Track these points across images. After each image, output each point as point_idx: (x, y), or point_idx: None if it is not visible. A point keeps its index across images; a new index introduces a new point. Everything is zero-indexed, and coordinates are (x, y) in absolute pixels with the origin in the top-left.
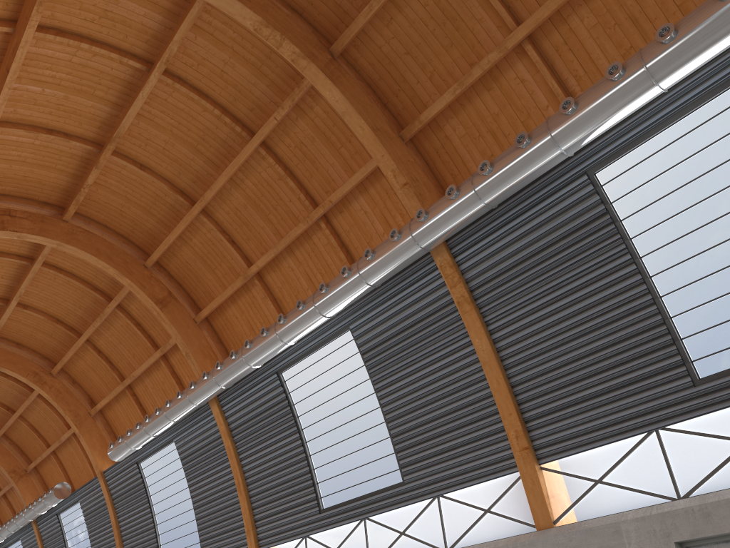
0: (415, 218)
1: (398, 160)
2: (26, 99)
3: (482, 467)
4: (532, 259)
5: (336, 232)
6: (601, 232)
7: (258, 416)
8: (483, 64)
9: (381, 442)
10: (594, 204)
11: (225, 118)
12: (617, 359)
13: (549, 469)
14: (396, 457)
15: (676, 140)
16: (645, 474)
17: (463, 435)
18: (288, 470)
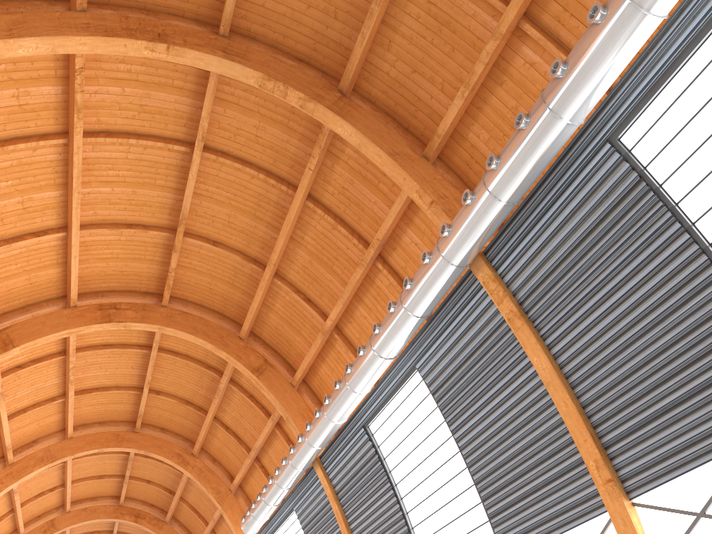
0: (440, 234)
1: (422, 180)
2: (101, 200)
3: (570, 509)
4: (574, 253)
5: (394, 270)
6: (640, 204)
7: (356, 475)
8: (483, 58)
9: (468, 491)
10: (625, 173)
11: (270, 180)
12: (692, 353)
13: (641, 504)
14: (484, 507)
15: (701, 73)
16: None
17: (543, 473)
18: (390, 531)
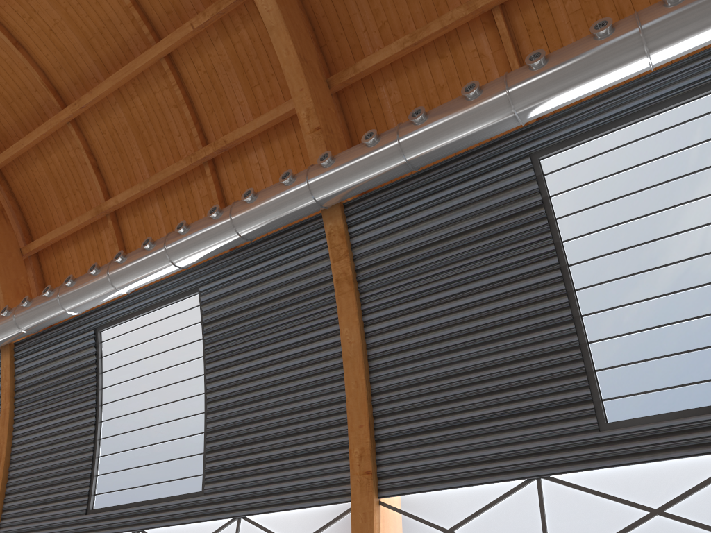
0: (318, 161)
1: (318, 102)
2: None
3: (307, 488)
4: (440, 245)
5: (220, 184)
6: (530, 226)
7: (54, 379)
8: (445, 19)
9: (192, 437)
10: (531, 193)
11: (134, 11)
12: (511, 381)
13: (389, 505)
14: (203, 459)
15: (644, 138)
16: (511, 532)
17: (294, 444)
18: (66, 452)
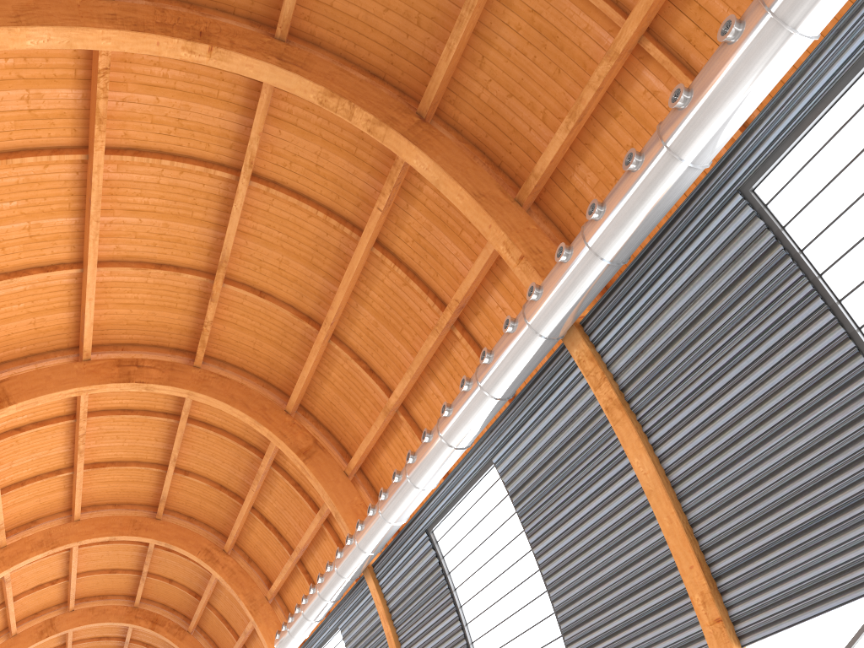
0: (527, 297)
1: (511, 229)
2: (125, 233)
3: None
4: (691, 331)
5: (475, 340)
6: (774, 272)
7: (414, 590)
8: (594, 82)
9: (547, 620)
10: (758, 233)
11: (331, 220)
12: (829, 466)
13: None
14: (565, 642)
15: (859, 112)
16: None
17: (638, 604)
18: None
